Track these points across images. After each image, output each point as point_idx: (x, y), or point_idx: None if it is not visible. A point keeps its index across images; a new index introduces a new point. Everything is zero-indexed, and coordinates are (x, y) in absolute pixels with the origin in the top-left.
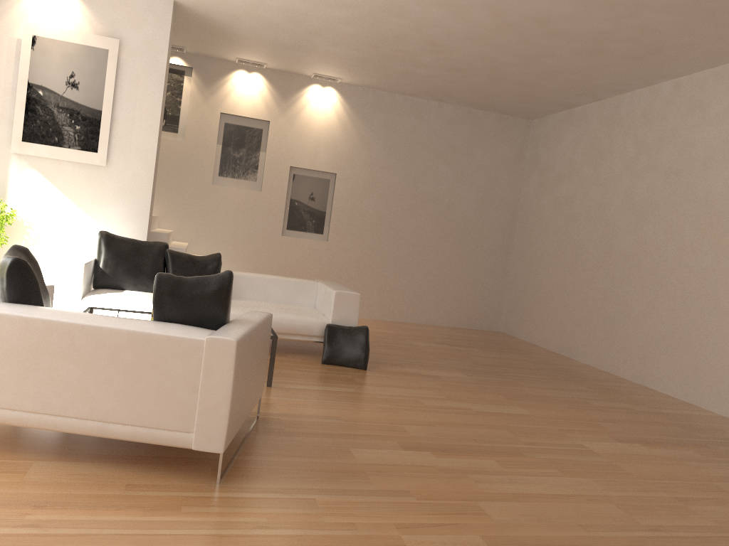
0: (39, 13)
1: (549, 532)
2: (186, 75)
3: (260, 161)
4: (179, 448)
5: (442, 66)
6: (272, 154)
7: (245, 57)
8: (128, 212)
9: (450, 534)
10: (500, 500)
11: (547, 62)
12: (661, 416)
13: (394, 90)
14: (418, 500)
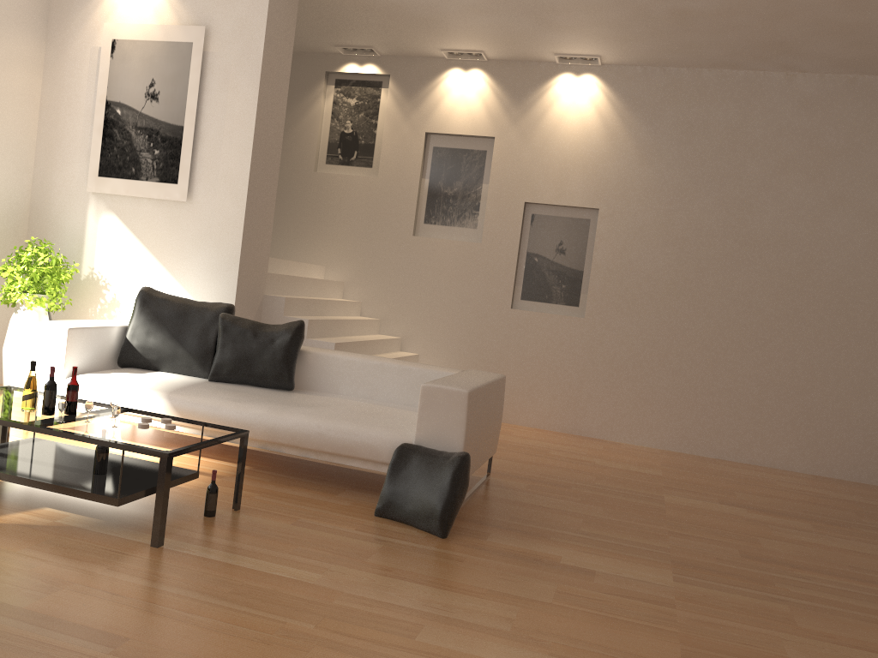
0: (122, 10)
1: None
2: (383, 87)
3: (481, 197)
4: None
5: None
6: (497, 186)
7: (448, 45)
8: (213, 265)
9: None
10: None
11: None
12: None
13: (695, 62)
14: None
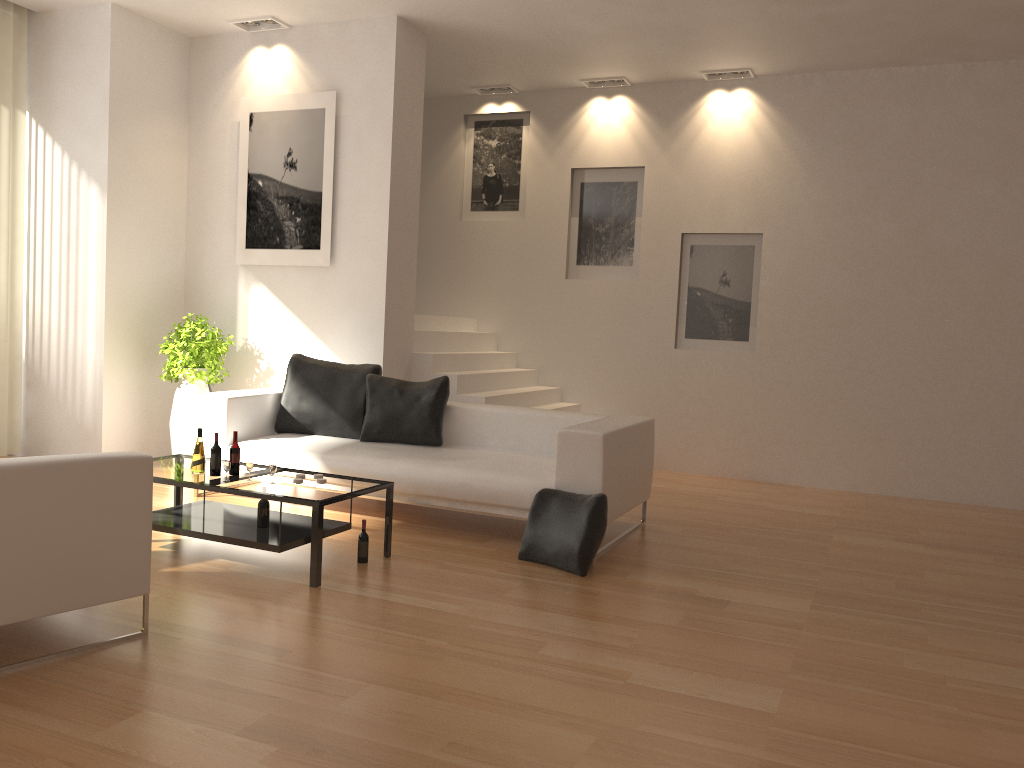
0: (256, 83)
1: None
2: (524, 125)
3: (635, 232)
4: None
5: None
6: (651, 218)
7: (586, 75)
8: (359, 327)
9: None
10: None
11: None
12: None
13: (857, 64)
14: None
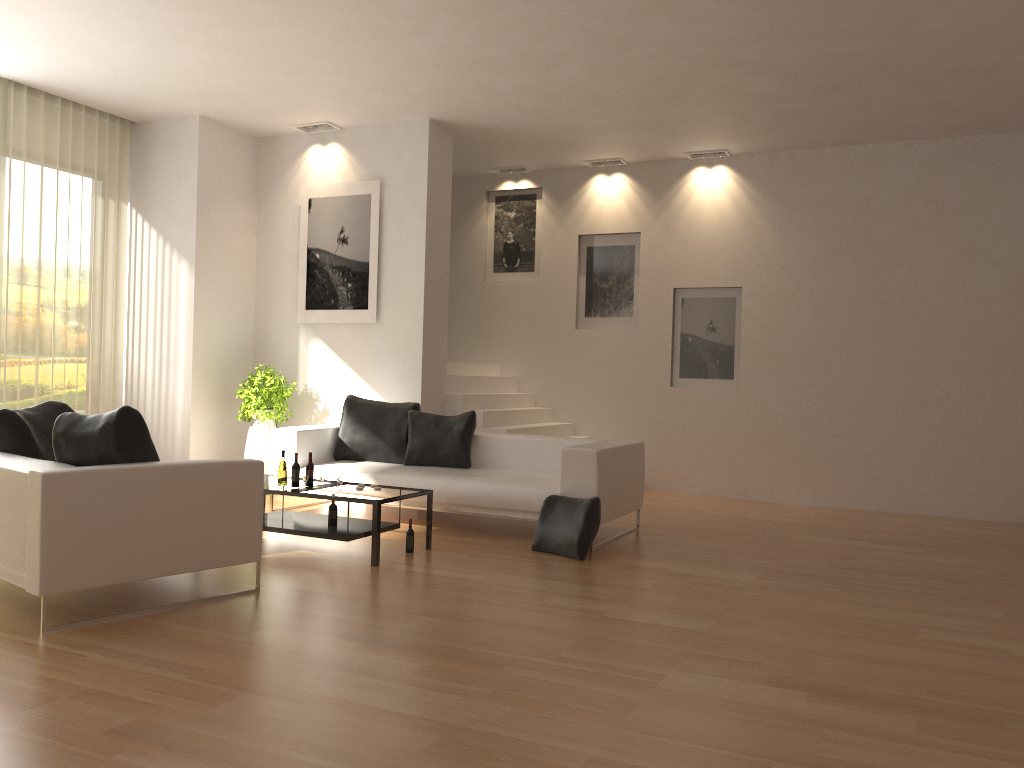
0: (314, 174)
1: (230, 736)
2: (538, 198)
3: (634, 288)
4: (100, 603)
5: (804, 89)
6: (647, 276)
7: (588, 157)
8: (401, 373)
9: (114, 709)
10: (281, 699)
11: (933, 27)
12: None
13: (814, 144)
14: (182, 678)
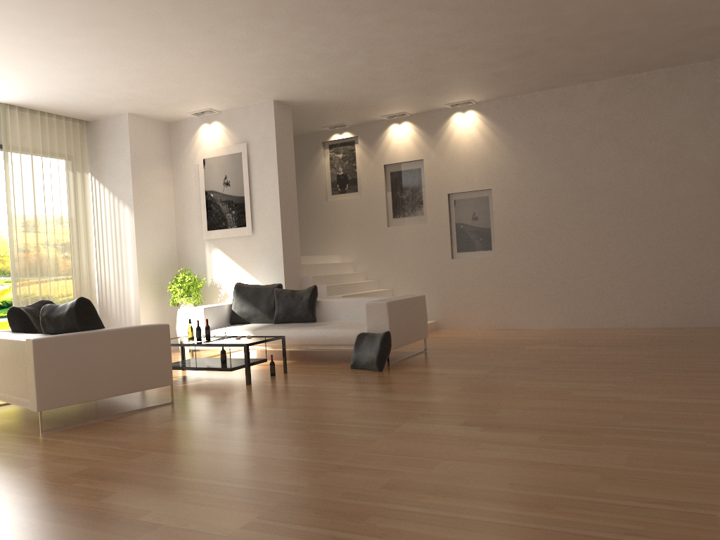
0: (205, 143)
1: (138, 471)
2: (356, 143)
3: (422, 196)
4: (77, 416)
5: (507, 57)
6: (430, 187)
7: (384, 113)
8: (271, 265)
9: (76, 464)
10: (172, 453)
11: (573, 13)
12: (640, 405)
13: (528, 90)
14: (118, 448)
